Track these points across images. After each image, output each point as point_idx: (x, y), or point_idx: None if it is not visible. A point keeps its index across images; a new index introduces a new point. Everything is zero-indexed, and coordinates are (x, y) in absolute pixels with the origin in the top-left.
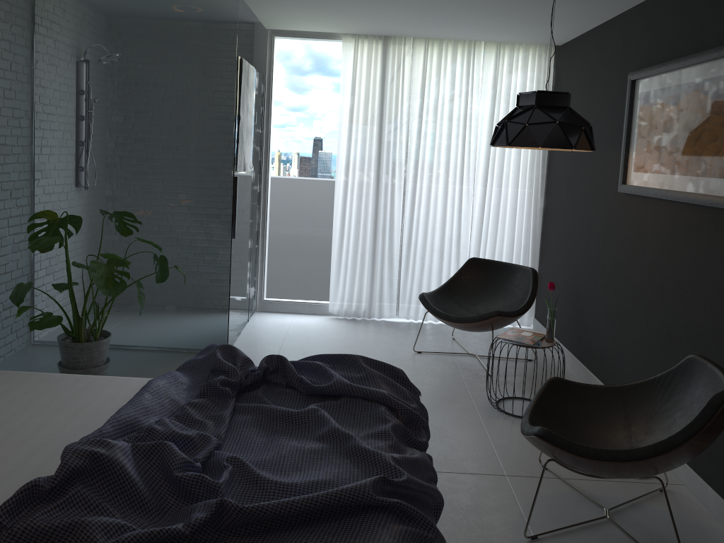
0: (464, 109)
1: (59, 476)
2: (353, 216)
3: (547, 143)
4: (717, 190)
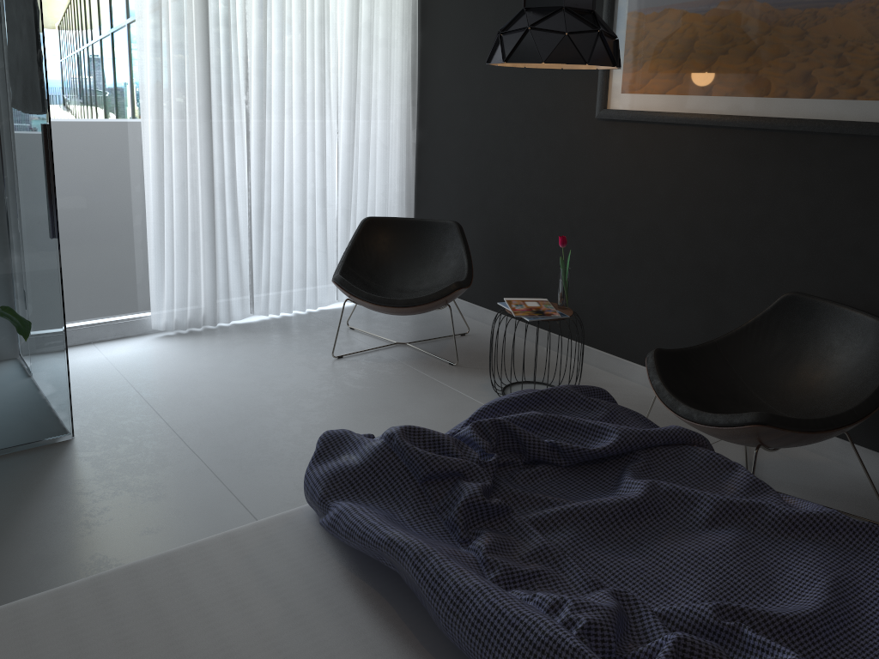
0: (320, 9)
1: None
2: (173, 177)
3: (593, 58)
4: (790, 112)
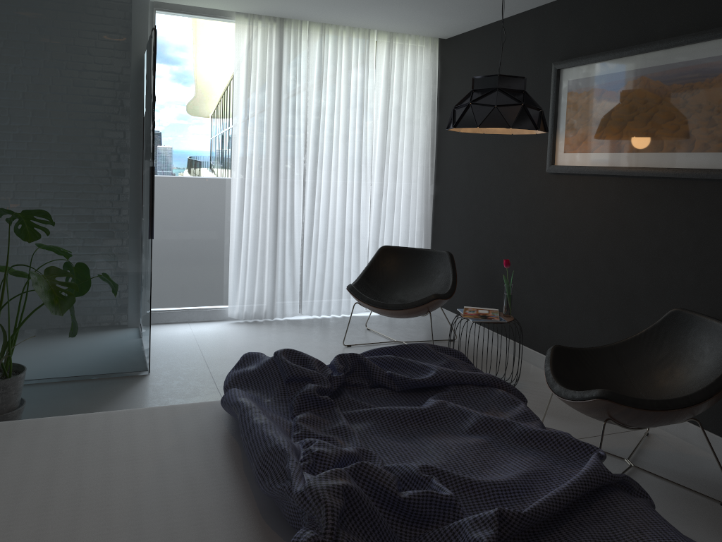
0: (361, 97)
1: (334, 524)
2: (250, 211)
3: (516, 124)
4: (678, 163)
